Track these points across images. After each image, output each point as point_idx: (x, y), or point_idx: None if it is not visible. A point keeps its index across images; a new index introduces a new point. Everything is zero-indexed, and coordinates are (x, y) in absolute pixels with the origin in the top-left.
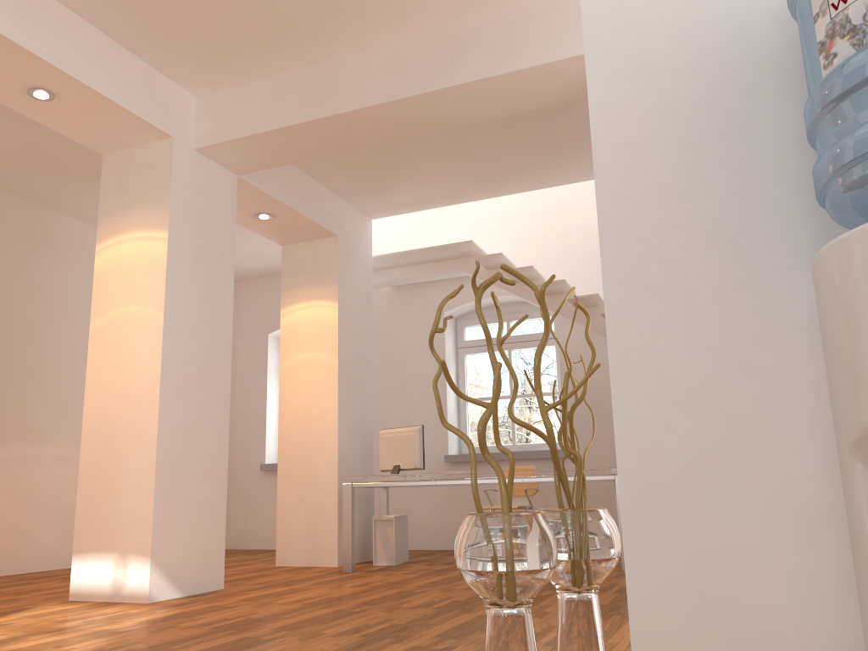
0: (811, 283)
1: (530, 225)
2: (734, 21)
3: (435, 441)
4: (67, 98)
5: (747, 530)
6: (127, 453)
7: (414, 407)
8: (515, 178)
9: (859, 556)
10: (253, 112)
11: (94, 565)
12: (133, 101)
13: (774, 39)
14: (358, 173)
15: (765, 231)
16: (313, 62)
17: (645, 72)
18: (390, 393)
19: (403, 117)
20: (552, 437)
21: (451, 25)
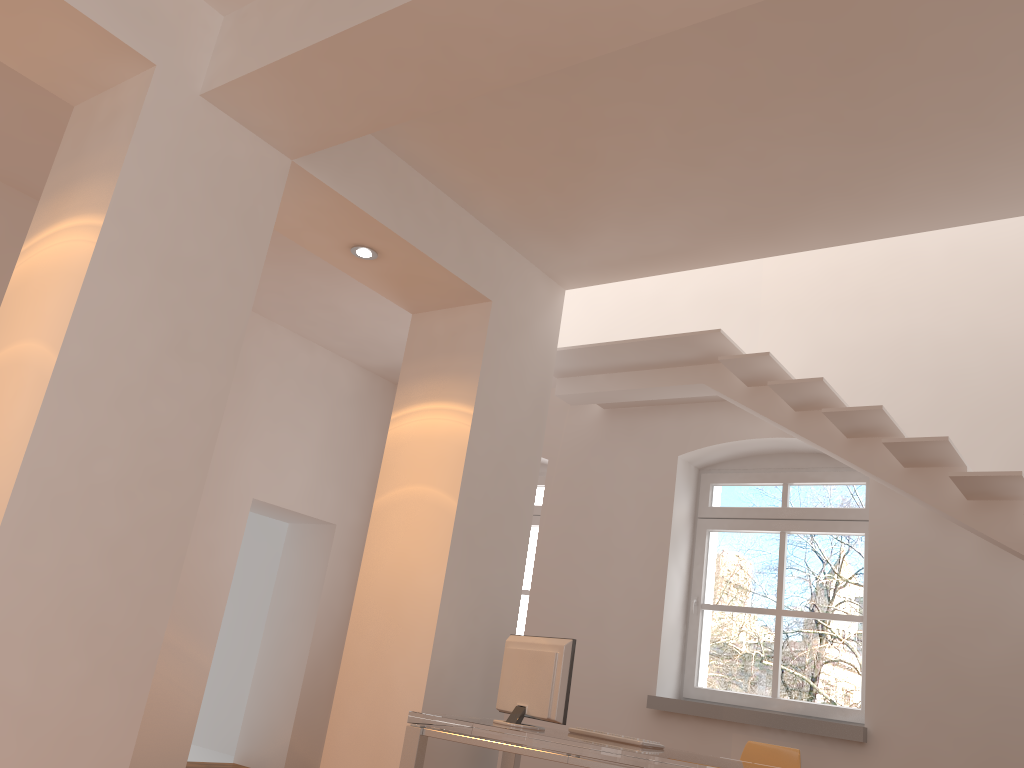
0: None
1: (836, 325)
2: None
3: (637, 667)
4: None
5: None
6: None
7: (612, 604)
8: (801, 217)
9: None
10: (288, 24)
11: None
12: None
13: None
14: (523, 193)
15: None
16: None
17: None
18: (577, 576)
19: (534, 11)
20: None
21: None
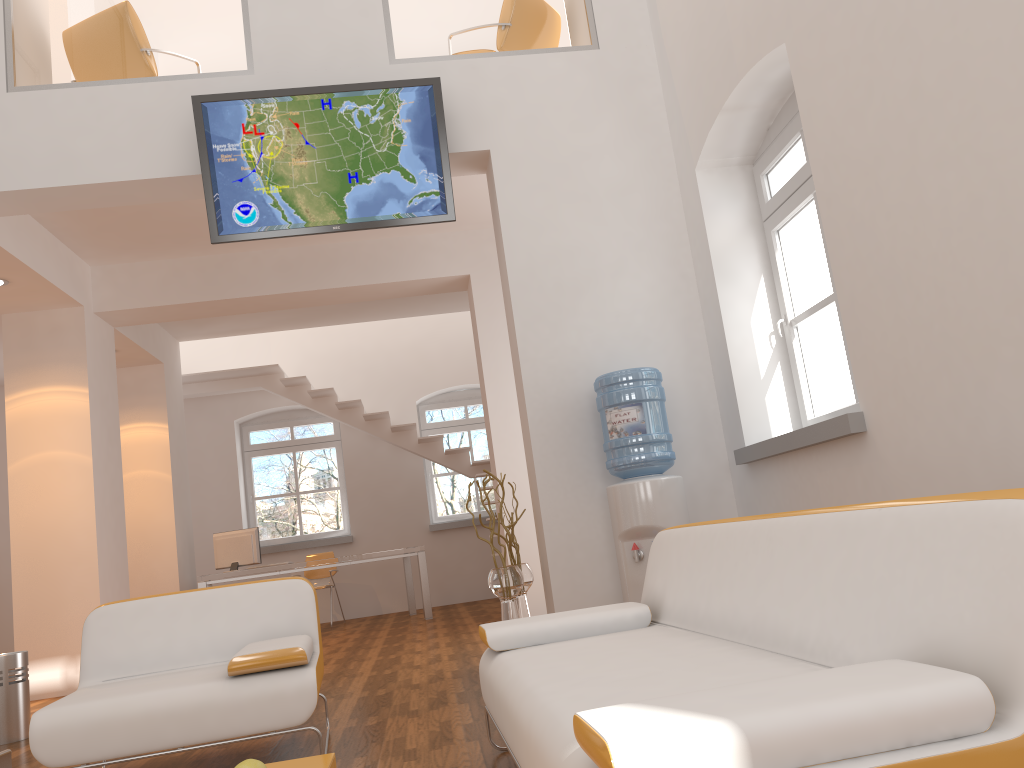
0: (600, 484)
1: (313, 343)
2: (574, 394)
3: None
4: (17, 284)
5: (585, 562)
6: (67, 574)
7: (208, 508)
8: (323, 318)
9: (620, 563)
10: (153, 287)
11: (42, 669)
12: (65, 283)
13: (587, 402)
14: None
15: (586, 467)
16: (211, 253)
17: (546, 408)
18: None
19: (284, 300)
20: (511, 538)
21: (327, 243)
